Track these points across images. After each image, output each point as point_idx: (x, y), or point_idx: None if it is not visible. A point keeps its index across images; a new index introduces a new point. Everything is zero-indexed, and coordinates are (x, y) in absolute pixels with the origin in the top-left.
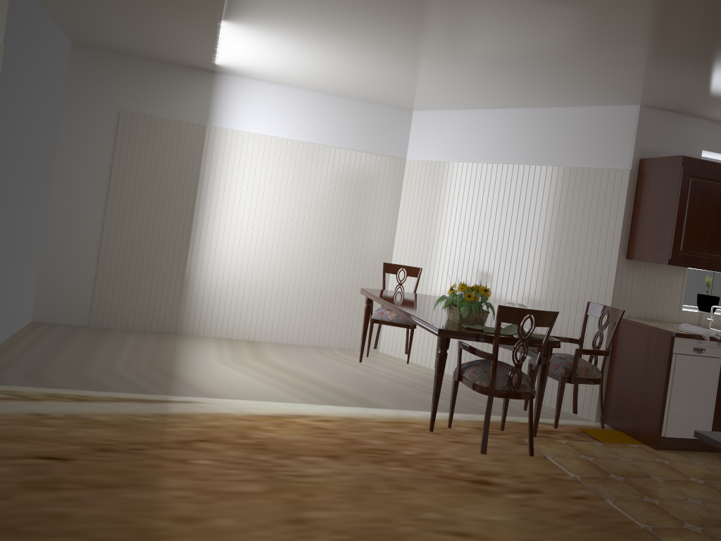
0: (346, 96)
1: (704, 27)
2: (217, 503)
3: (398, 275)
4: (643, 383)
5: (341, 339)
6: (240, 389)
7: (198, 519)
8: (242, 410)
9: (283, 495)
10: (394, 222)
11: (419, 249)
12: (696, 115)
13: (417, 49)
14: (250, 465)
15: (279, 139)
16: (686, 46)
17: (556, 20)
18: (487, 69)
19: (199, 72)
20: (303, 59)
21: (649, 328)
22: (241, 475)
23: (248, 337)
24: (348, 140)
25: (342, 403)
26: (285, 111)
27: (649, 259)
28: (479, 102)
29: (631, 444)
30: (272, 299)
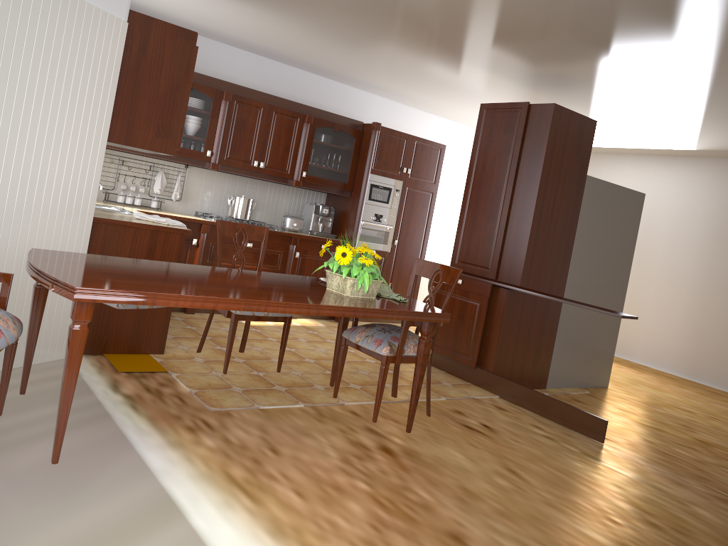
0: None
1: (436, 4)
2: None
3: None
4: None
5: None
6: None
7: None
8: None
9: None
10: None
11: None
12: None
13: None
14: None
15: None
16: None
17: None
18: None
19: None
20: None
21: (154, 228)
22: None
23: None
24: None
25: (188, 542)
26: None
27: (147, 146)
28: None
29: (154, 360)
30: None
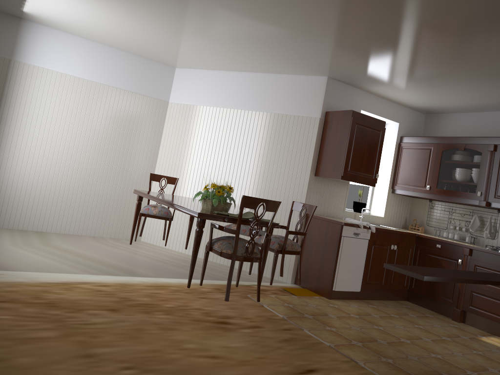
0: (127, 51)
1: (376, 23)
2: (18, 346)
3: (160, 183)
4: (322, 256)
5: (112, 231)
6: (32, 264)
7: (0, 359)
8: (35, 279)
9: (74, 338)
10: (158, 146)
11: (175, 166)
12: (359, 87)
13: (188, 17)
14: (44, 318)
15: (72, 77)
16: (364, 36)
17: (288, 5)
18: (235, 39)
19: (8, 16)
20: (99, 15)
21: (328, 220)
22: (37, 325)
23: (37, 228)
24: (126, 84)
25: (116, 274)
26: (79, 56)
27: (329, 176)
28: (224, 65)
29: (314, 296)
30: (58, 199)
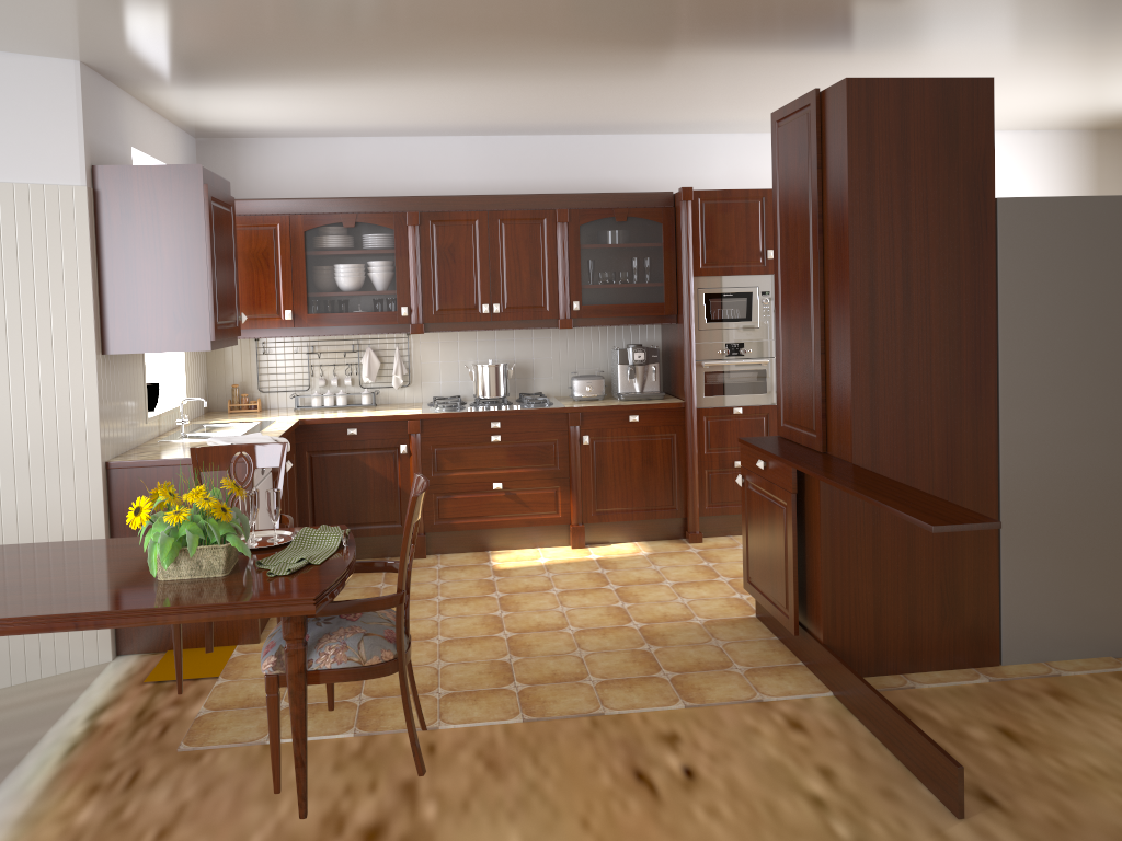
0: None
1: None
2: None
3: None
4: None
5: None
6: None
7: None
8: None
9: None
10: None
11: None
12: (130, 87)
13: None
14: None
15: None
16: (383, 9)
17: None
18: None
19: None
20: None
21: None
22: None
23: None
24: None
25: None
26: None
27: (165, 347)
28: None
29: (230, 655)
30: None
